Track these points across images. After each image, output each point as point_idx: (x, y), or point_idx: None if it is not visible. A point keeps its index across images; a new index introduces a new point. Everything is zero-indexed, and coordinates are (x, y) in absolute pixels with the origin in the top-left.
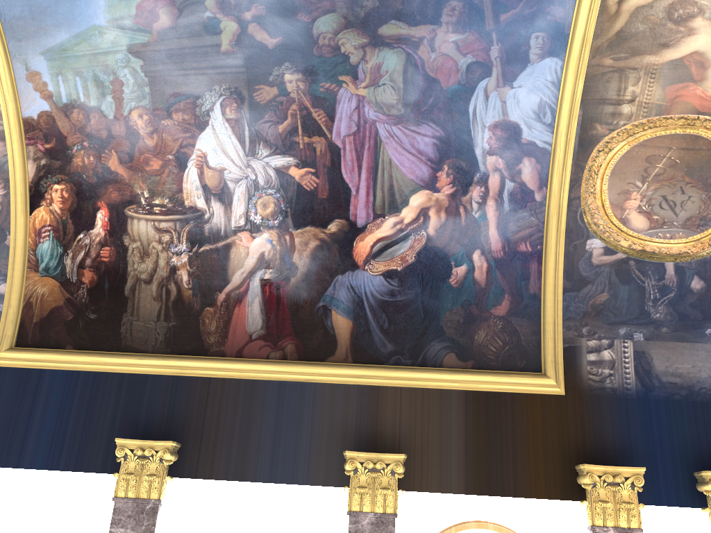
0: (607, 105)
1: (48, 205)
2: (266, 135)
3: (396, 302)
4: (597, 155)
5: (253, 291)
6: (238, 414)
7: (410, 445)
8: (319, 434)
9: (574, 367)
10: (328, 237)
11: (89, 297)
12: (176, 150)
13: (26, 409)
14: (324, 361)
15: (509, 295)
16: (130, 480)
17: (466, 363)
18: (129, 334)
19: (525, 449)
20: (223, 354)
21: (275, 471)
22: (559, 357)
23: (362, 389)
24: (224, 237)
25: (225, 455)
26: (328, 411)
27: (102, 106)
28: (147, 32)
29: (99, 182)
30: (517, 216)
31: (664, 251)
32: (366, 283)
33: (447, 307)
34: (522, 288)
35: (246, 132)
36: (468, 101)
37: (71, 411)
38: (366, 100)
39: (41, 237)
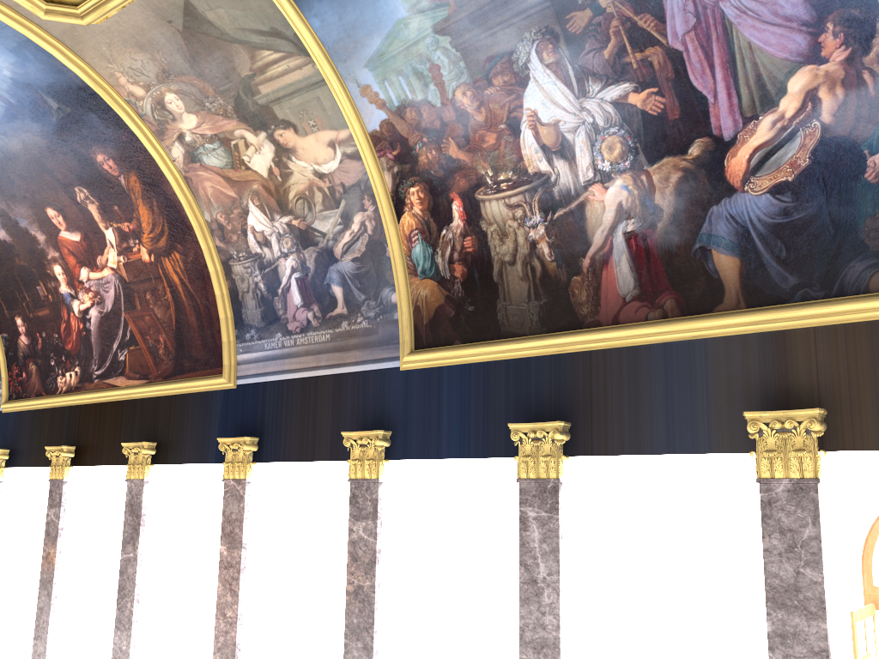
0: None
1: (410, 209)
2: (592, 68)
3: (792, 223)
4: None
5: (618, 248)
6: (624, 385)
7: (833, 396)
8: (716, 396)
9: None
10: (690, 164)
11: (463, 290)
12: (506, 118)
13: (434, 405)
14: (711, 312)
15: None
16: (528, 462)
17: None
18: (505, 319)
19: None
20: (599, 324)
21: (672, 441)
22: None
23: (763, 337)
24: (575, 196)
25: (617, 429)
26: (724, 369)
27: (428, 97)
28: (444, 5)
29: (446, 173)
30: None
31: None
32: (750, 207)
33: (867, 213)
34: None
35: (570, 73)
36: None
37: (470, 402)
38: None
39: (412, 242)
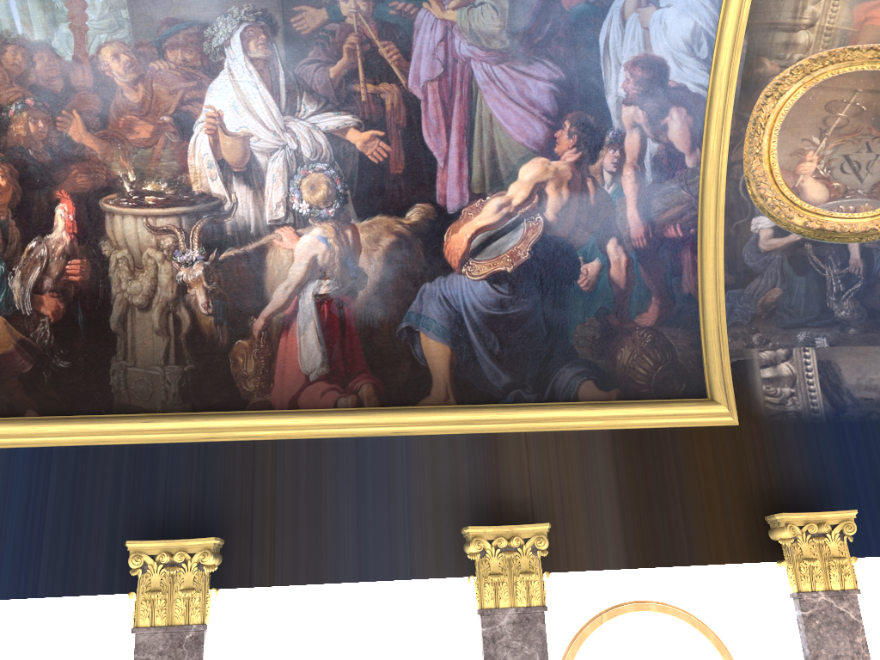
0: (780, 31)
1: None
2: (311, 83)
3: (508, 317)
4: (764, 102)
5: (305, 312)
6: (302, 490)
7: (546, 510)
8: (420, 507)
9: (746, 388)
10: (407, 230)
11: (54, 336)
12: (175, 109)
13: None
14: (417, 405)
15: (658, 298)
16: (155, 601)
17: (609, 393)
18: (124, 386)
19: (698, 501)
20: (271, 406)
21: (365, 565)
22: (728, 376)
23: (473, 440)
24: (256, 237)
25: (290, 550)
26: (429, 474)
27: (53, 41)
28: None
29: (56, 160)
30: (663, 189)
31: (847, 229)
32: (465, 292)
33: (577, 319)
34: (673, 287)
35: (280, 79)
36: (598, 28)
37: (47, 507)
38: (457, 27)
39: None
